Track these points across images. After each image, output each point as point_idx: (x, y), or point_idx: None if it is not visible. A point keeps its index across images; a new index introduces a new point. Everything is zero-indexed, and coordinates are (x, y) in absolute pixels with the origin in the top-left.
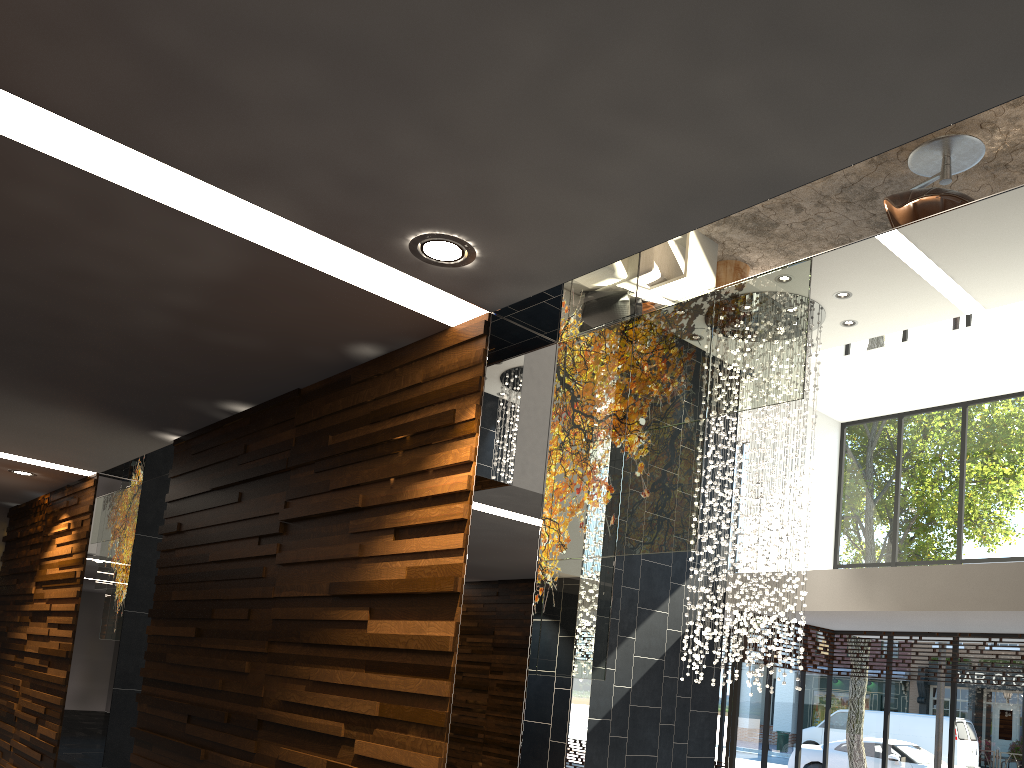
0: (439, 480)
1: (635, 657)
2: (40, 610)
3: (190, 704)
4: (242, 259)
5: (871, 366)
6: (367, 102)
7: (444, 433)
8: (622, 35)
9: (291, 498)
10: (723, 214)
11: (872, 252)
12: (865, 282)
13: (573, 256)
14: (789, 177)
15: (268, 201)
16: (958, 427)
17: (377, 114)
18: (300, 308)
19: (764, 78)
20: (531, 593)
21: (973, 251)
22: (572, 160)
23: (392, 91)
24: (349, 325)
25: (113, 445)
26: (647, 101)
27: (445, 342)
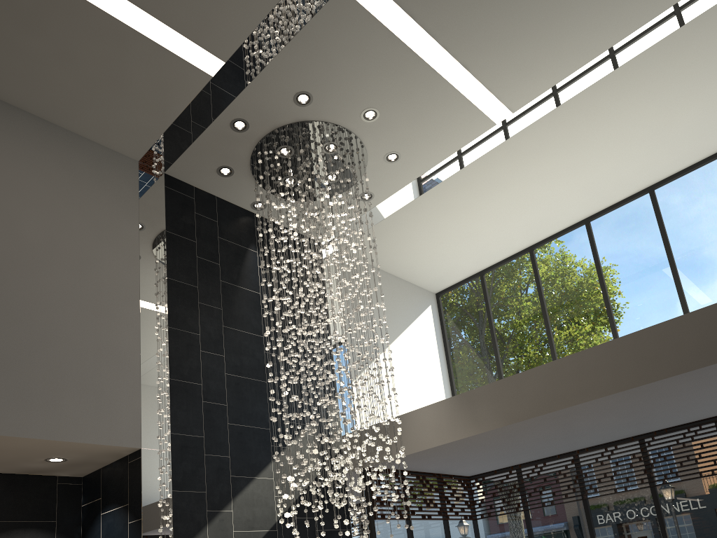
0: None
1: (236, 532)
2: None
3: None
4: None
5: (435, 215)
6: None
7: None
8: None
9: None
10: None
11: (373, 37)
12: (385, 90)
13: None
14: None
15: None
16: (530, 269)
17: None
18: None
19: None
20: None
21: (474, 18)
22: None
23: None
24: None
25: None
26: None
27: None
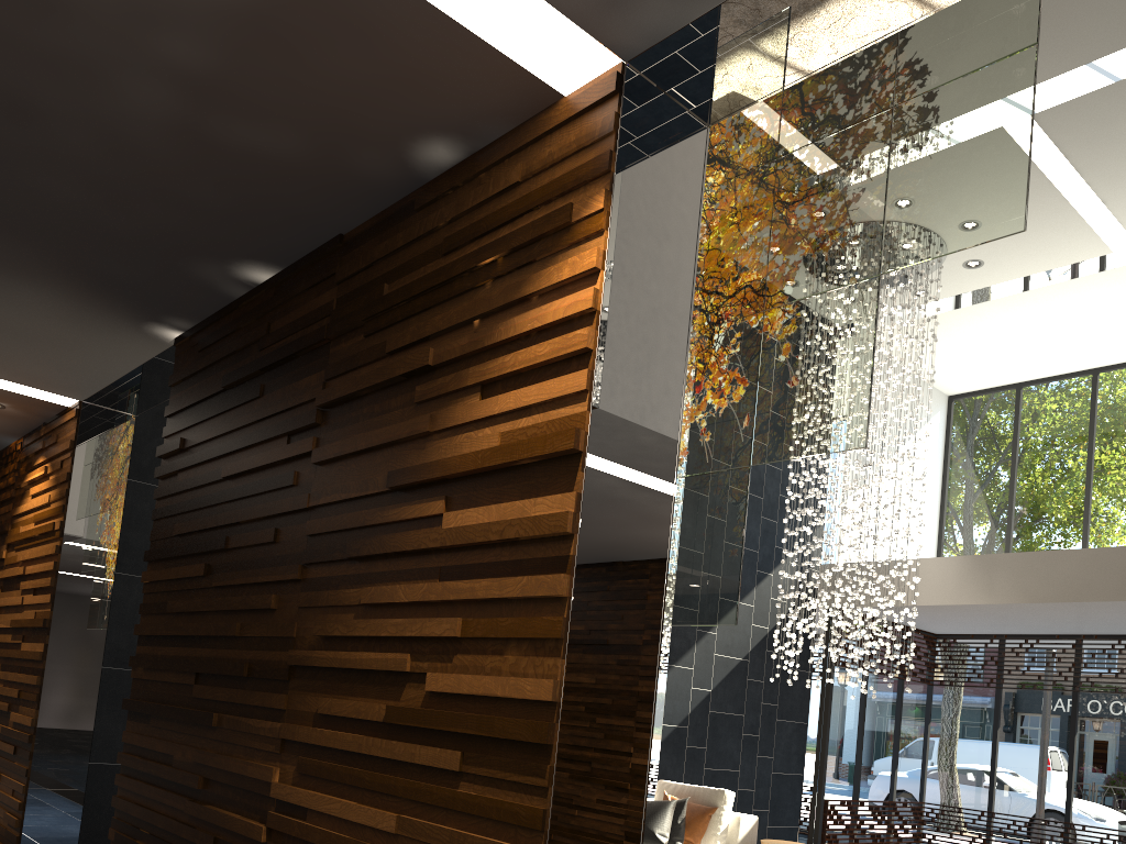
0: (549, 305)
1: (716, 656)
2: (12, 576)
3: (198, 660)
4: None
5: (992, 321)
6: None
7: (555, 241)
8: None
9: (332, 376)
10: None
11: None
12: None
13: None
14: None
15: None
16: (1087, 398)
17: None
18: (353, 64)
19: None
20: (672, 468)
21: None
22: None
23: None
24: (420, 99)
25: (98, 351)
26: None
27: (555, 118)
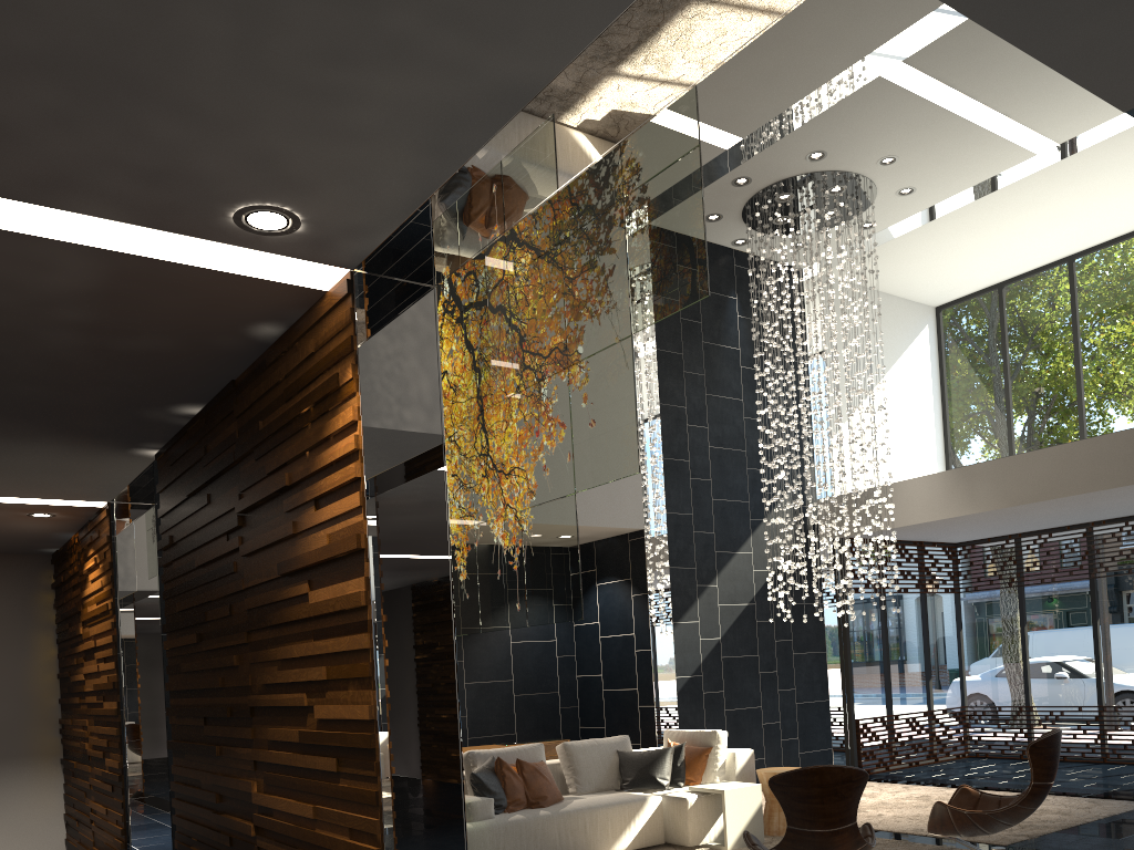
0: (336, 445)
1: (720, 605)
2: (89, 648)
3: (204, 707)
4: (100, 265)
5: (948, 236)
6: (110, 102)
7: (335, 398)
8: None
9: (242, 490)
10: (490, 134)
11: (905, 105)
12: (909, 141)
13: (386, 201)
14: (522, 87)
15: (87, 208)
16: (1066, 287)
17: (125, 111)
18: (181, 301)
19: (429, 6)
20: (445, 539)
21: (1021, 80)
22: (319, 114)
23: (124, 88)
24: (235, 308)
25: (104, 471)
26: (344, 49)
27: (323, 308)
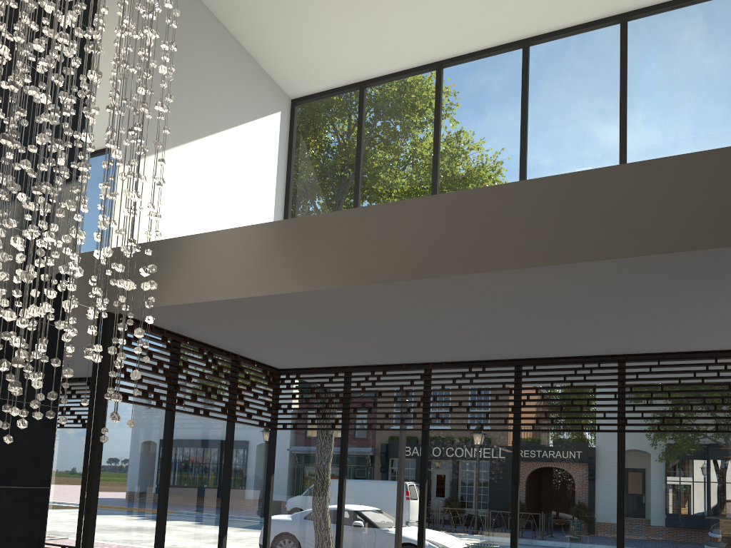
0: None
1: None
2: None
3: None
4: None
5: None
6: None
7: None
8: None
9: None
10: None
11: None
12: None
13: None
14: None
15: None
16: (432, 96)
17: None
18: None
19: None
20: None
21: None
22: None
23: None
24: None
25: None
26: None
27: None
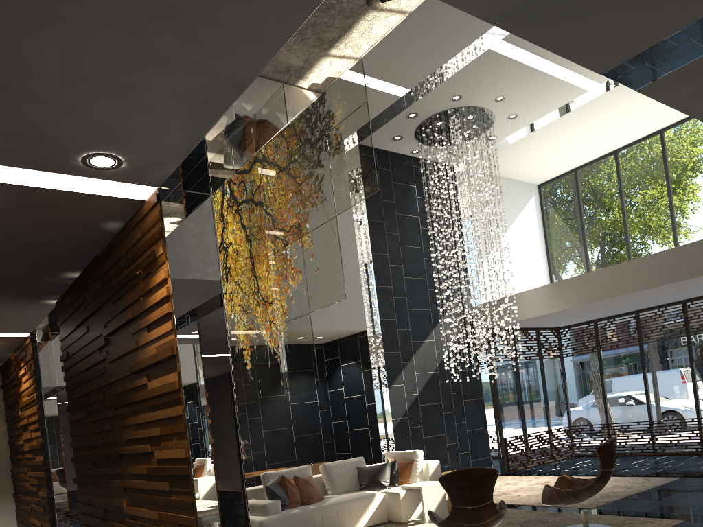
0: (156, 293)
1: (417, 374)
2: (25, 424)
3: (93, 456)
4: (3, 193)
5: (540, 142)
6: None
7: (154, 265)
8: (88, 35)
9: (106, 322)
10: (228, 105)
11: (506, 65)
12: (511, 86)
13: (173, 147)
14: (242, 78)
15: None
16: (614, 169)
17: (5, 103)
18: (57, 211)
19: (178, 36)
20: (226, 346)
21: None
22: (123, 99)
23: (2, 90)
24: (91, 213)
25: (25, 314)
26: (132, 62)
27: (144, 210)
